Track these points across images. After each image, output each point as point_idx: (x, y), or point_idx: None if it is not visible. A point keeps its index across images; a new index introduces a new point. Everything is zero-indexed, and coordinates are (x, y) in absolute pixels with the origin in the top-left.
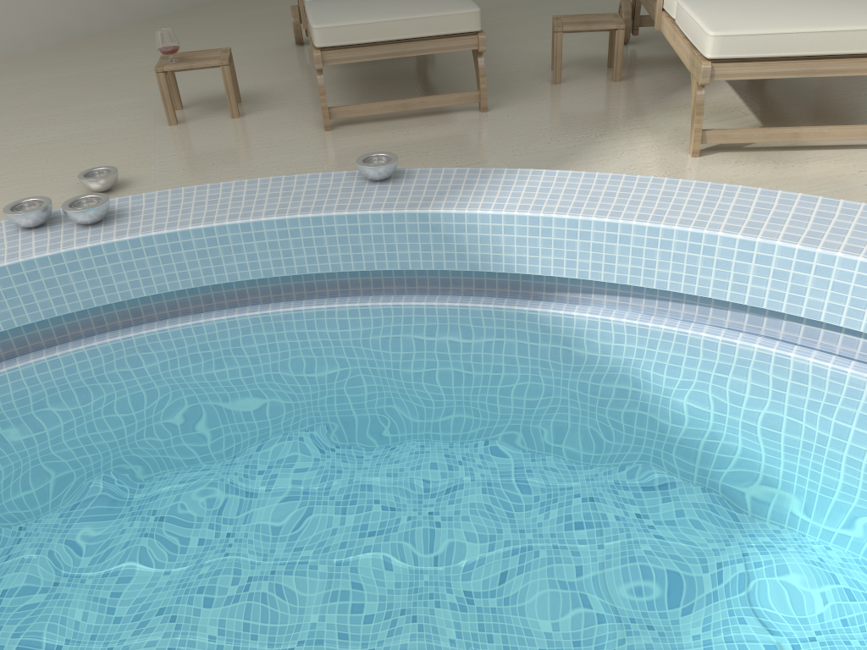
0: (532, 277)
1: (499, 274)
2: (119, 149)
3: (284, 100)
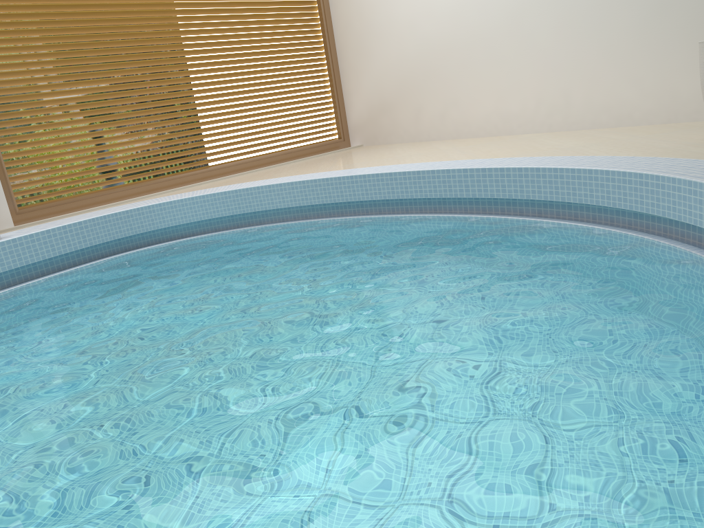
0: None
1: None
2: None
3: None
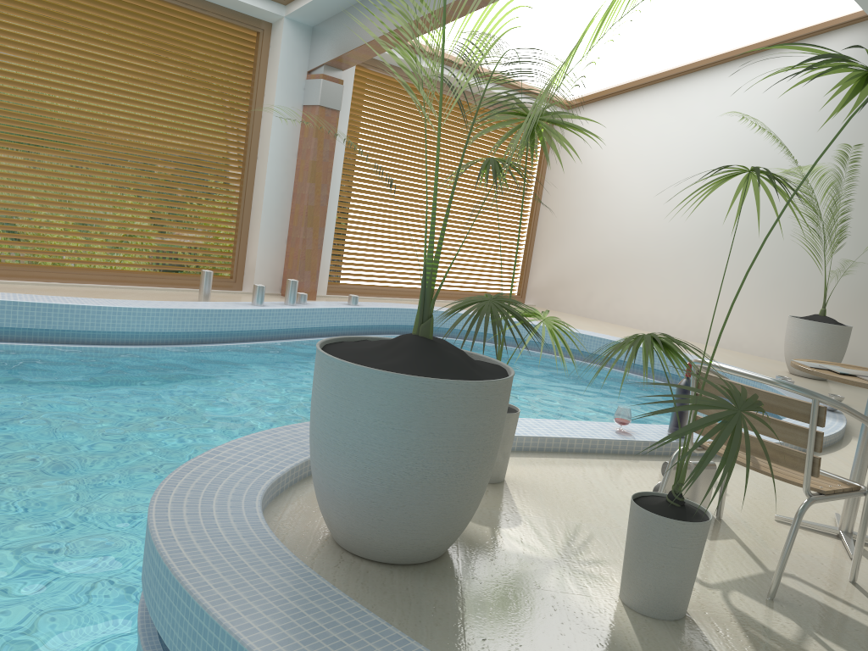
0: None
1: None
2: None
3: None
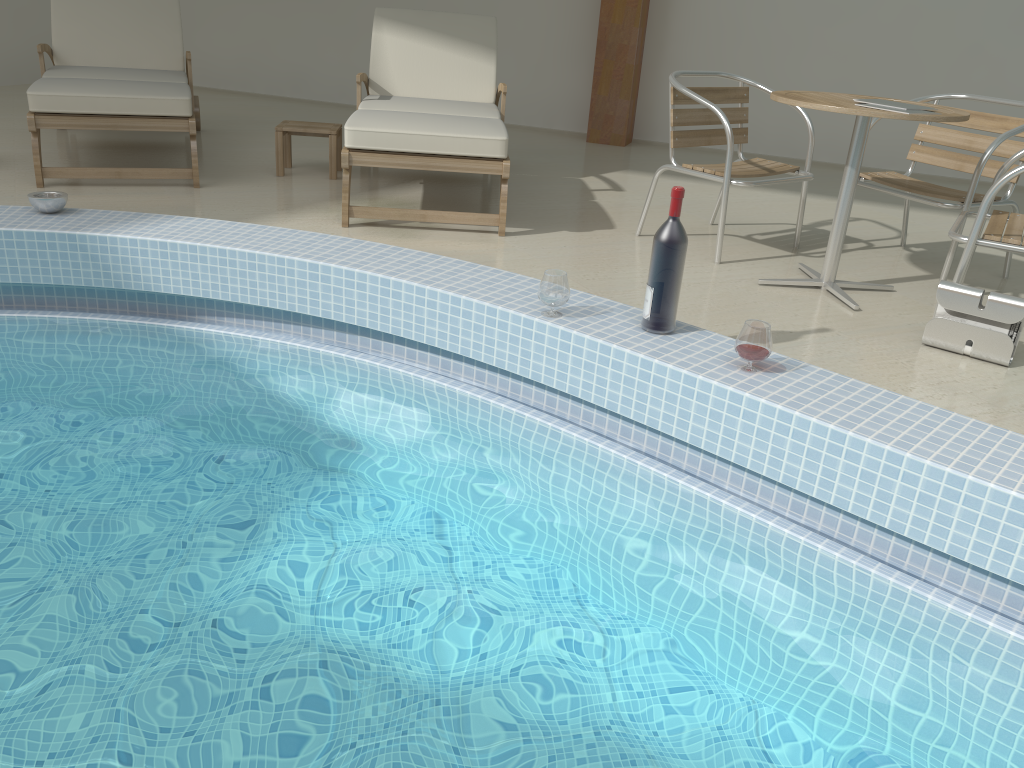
0: (176, 301)
1: (148, 298)
2: None
3: (14, 164)
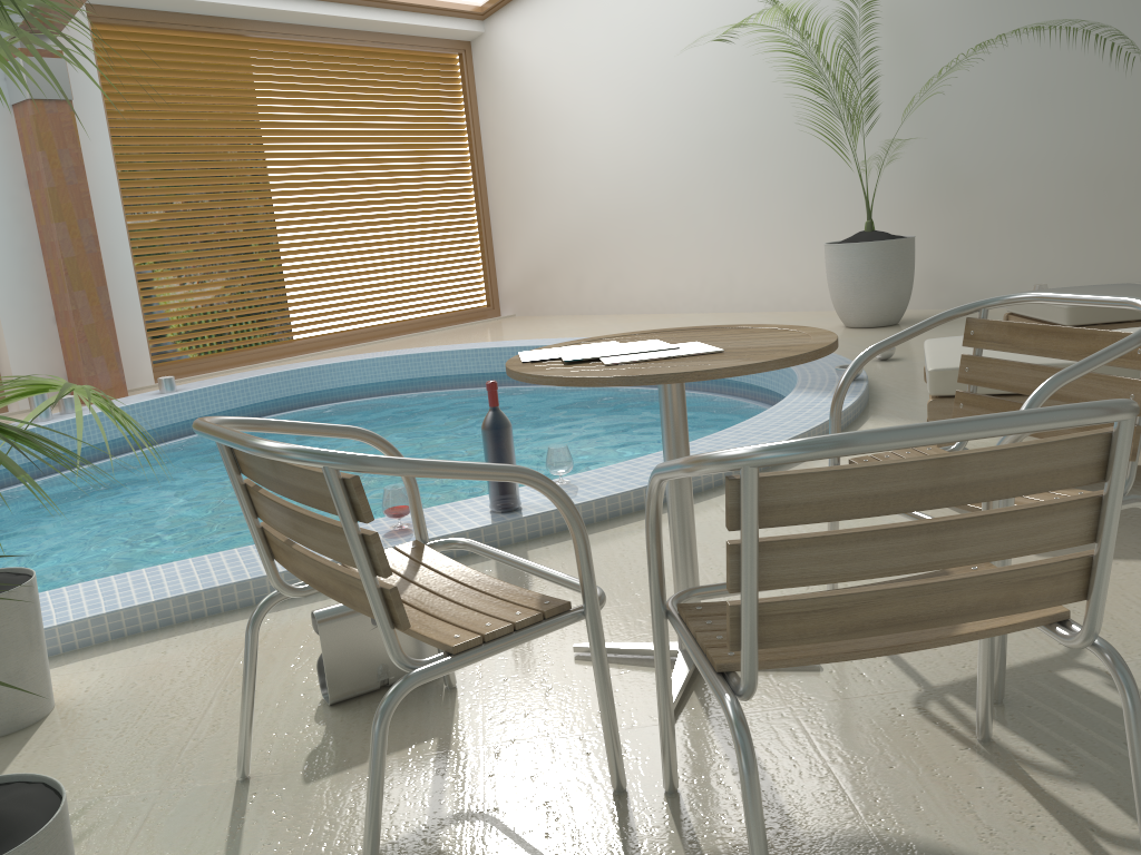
0: None
1: None
2: None
3: None
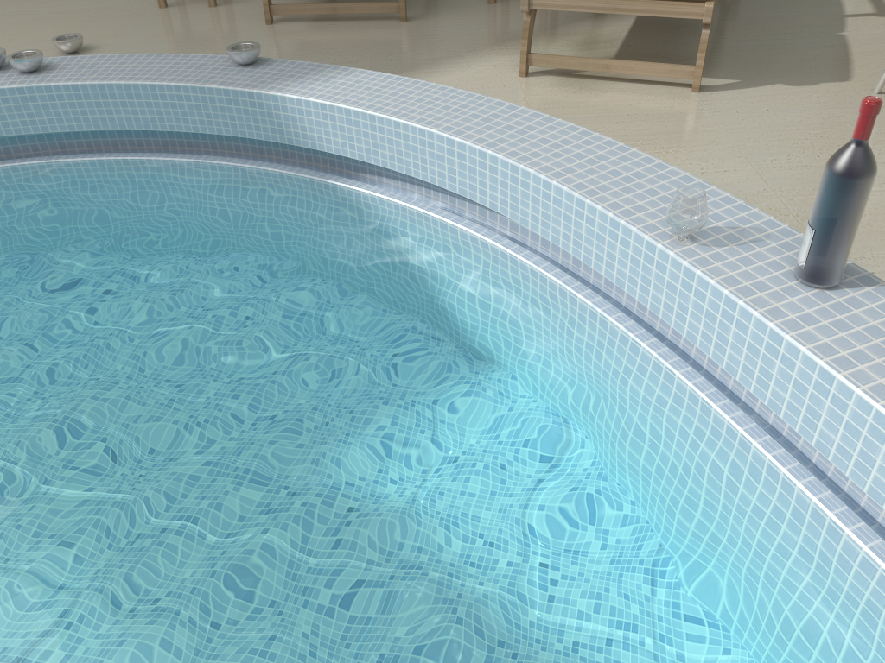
0: (343, 157)
1: (321, 152)
2: (109, 23)
3: None
